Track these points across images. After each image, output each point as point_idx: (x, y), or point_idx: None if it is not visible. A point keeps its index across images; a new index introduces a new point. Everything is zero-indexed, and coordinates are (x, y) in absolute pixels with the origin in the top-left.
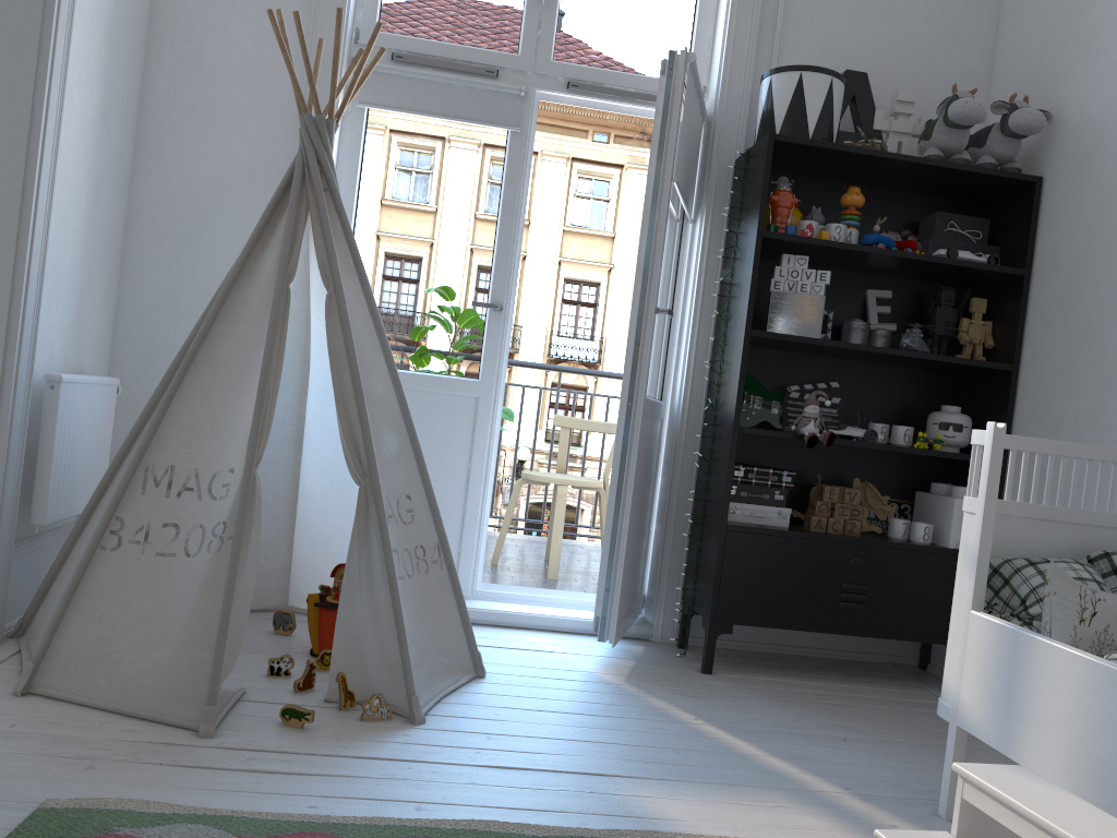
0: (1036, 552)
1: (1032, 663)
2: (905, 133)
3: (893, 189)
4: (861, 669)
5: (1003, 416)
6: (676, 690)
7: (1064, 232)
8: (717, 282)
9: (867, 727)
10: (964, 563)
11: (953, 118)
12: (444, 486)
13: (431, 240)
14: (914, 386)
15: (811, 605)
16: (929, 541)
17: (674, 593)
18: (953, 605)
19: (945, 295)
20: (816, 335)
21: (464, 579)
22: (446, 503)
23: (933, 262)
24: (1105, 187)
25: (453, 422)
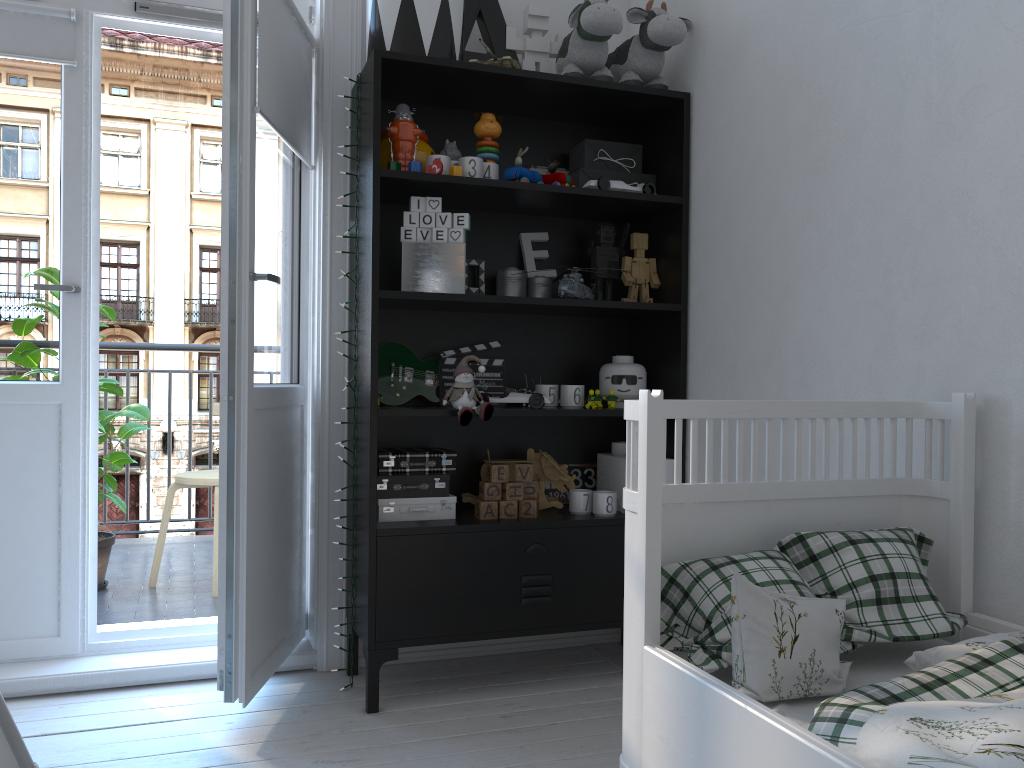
0: (720, 544)
1: (724, 733)
2: (543, 53)
3: (538, 117)
4: (559, 661)
5: (677, 362)
6: (324, 753)
7: (717, 152)
8: (340, 236)
9: (556, 762)
10: (632, 579)
11: (587, 27)
12: (28, 521)
13: None
14: (584, 337)
15: (488, 608)
16: (614, 512)
17: (337, 609)
18: (625, 633)
19: (604, 232)
20: (460, 290)
21: (70, 634)
22: (33, 542)
23: (583, 195)
24: (754, 95)
25: (30, 440)
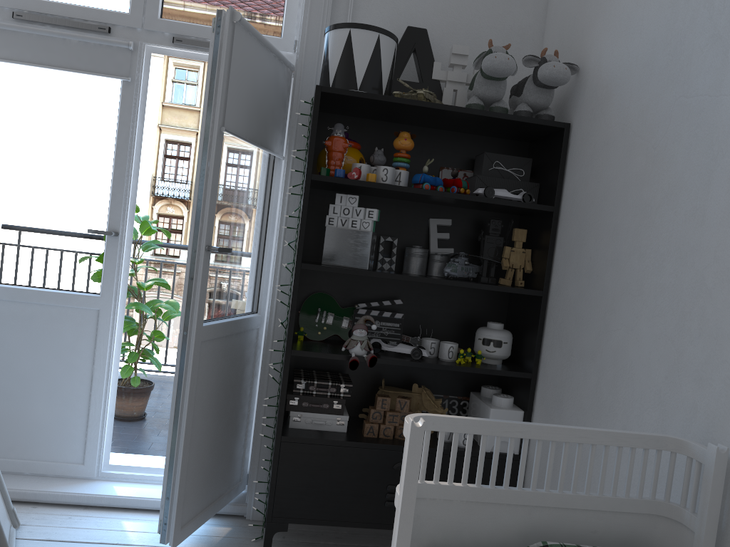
0: (481, 536)
1: None
2: (460, 82)
3: (453, 131)
4: None
5: (534, 335)
6: None
7: (582, 176)
8: (286, 215)
9: None
10: None
11: (486, 71)
12: (71, 385)
13: (55, 175)
14: (472, 300)
15: (359, 504)
16: None
17: (264, 478)
18: None
19: (492, 225)
20: (364, 266)
21: (90, 464)
22: (73, 400)
23: (470, 200)
24: (611, 137)
25: (77, 332)
